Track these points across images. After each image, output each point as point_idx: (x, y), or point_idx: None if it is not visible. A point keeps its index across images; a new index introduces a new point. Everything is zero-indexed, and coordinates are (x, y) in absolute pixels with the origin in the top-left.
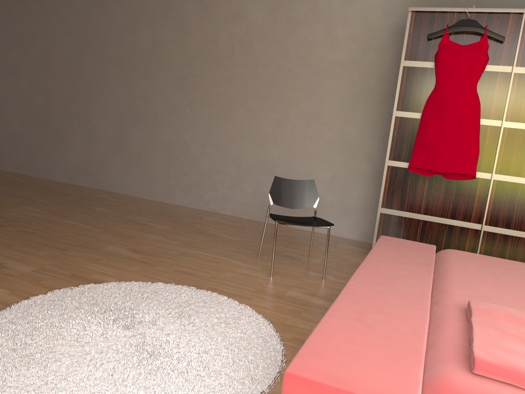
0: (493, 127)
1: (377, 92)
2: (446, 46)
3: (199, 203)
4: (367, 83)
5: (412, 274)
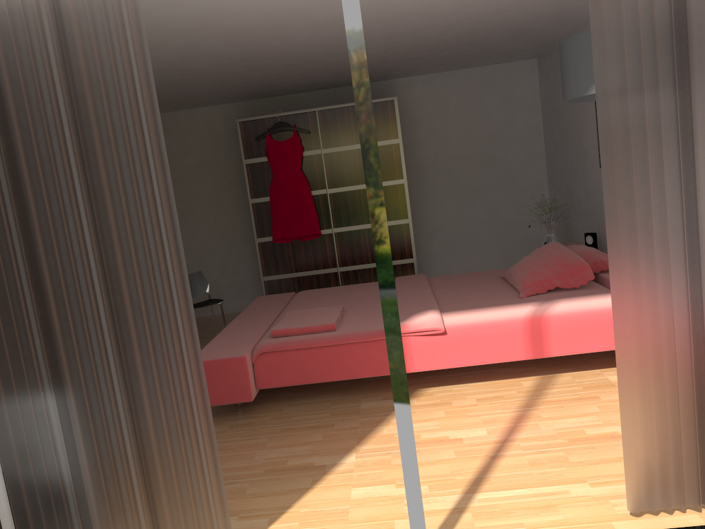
0: (322, 195)
1: (236, 183)
2: (271, 144)
3: None
4: (226, 178)
5: (269, 312)
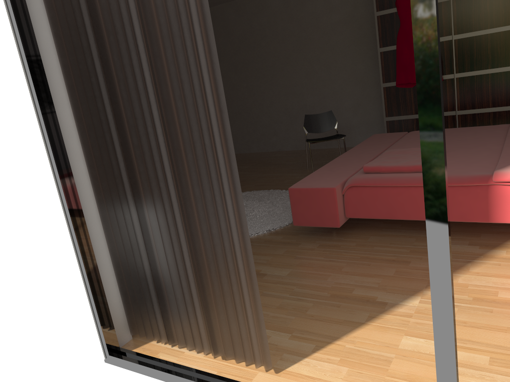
0: (447, 41)
1: (370, 35)
2: None
3: (268, 147)
4: (362, 31)
5: (376, 148)
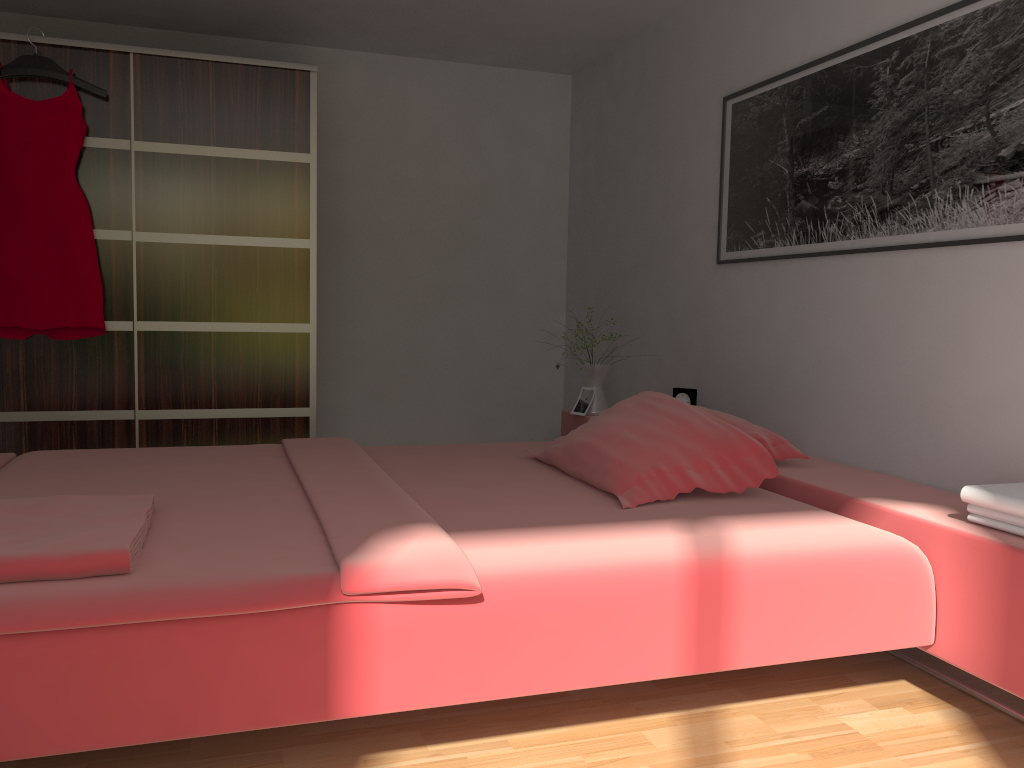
0: (120, 243)
1: None
2: (6, 102)
3: None
4: None
5: None
